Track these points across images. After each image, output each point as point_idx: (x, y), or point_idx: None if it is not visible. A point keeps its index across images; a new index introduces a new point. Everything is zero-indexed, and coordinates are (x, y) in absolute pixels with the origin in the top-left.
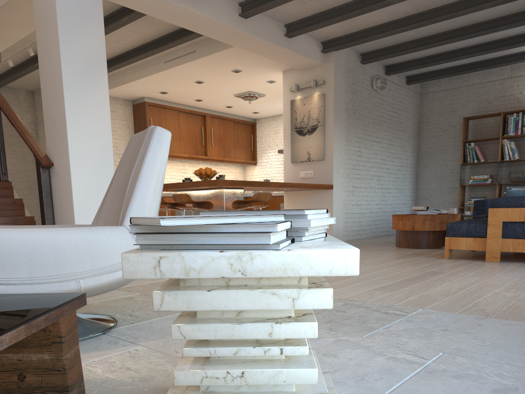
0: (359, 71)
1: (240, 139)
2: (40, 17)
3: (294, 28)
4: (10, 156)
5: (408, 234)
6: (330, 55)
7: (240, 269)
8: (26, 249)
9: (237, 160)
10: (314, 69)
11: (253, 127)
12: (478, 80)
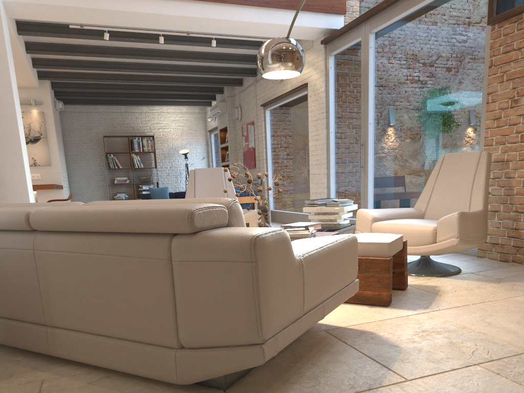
0: (52, 95)
1: None
2: None
3: (40, 62)
4: None
5: None
6: (45, 82)
7: (351, 208)
8: None
9: None
10: (29, 89)
11: None
12: (104, 110)
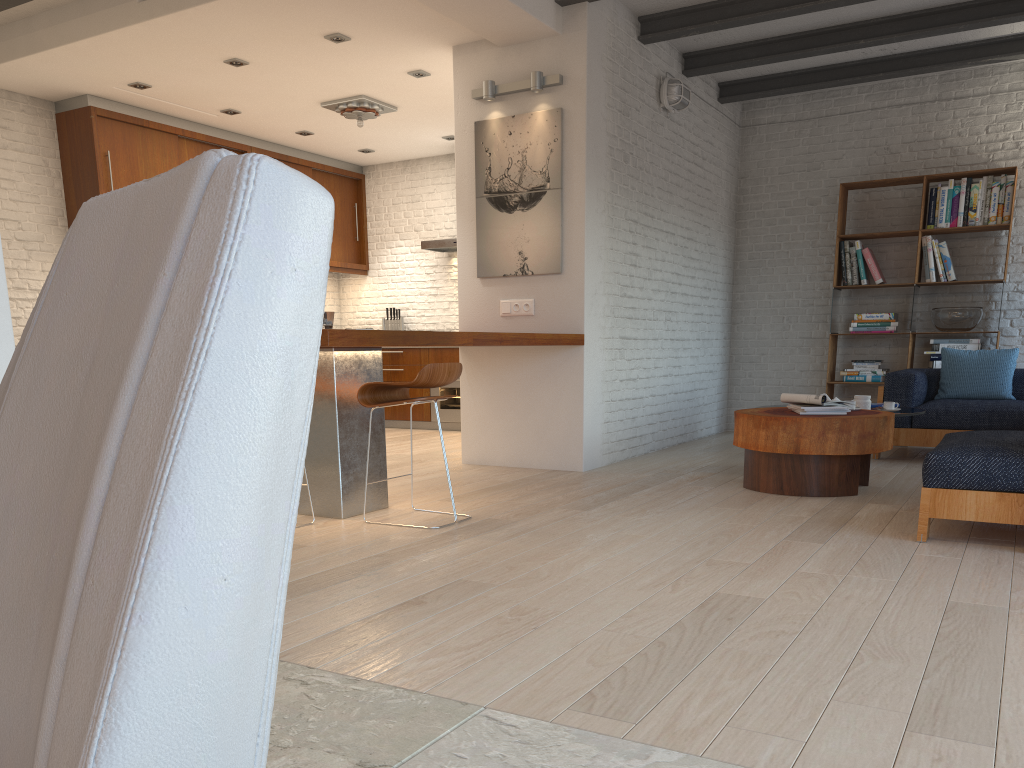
0: (636, 59)
1: None
2: None
3: None
4: None
5: (782, 462)
6: (578, 11)
7: None
8: None
9: None
10: (536, 44)
11: (358, 185)
12: (869, 102)
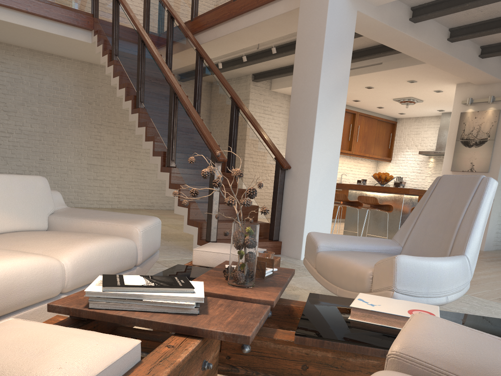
0: None
1: (380, 136)
2: (302, 46)
3: (490, 50)
4: (243, 153)
5: None
6: None
7: None
8: (429, 273)
9: (375, 156)
10: (493, 85)
11: (393, 126)
12: None
